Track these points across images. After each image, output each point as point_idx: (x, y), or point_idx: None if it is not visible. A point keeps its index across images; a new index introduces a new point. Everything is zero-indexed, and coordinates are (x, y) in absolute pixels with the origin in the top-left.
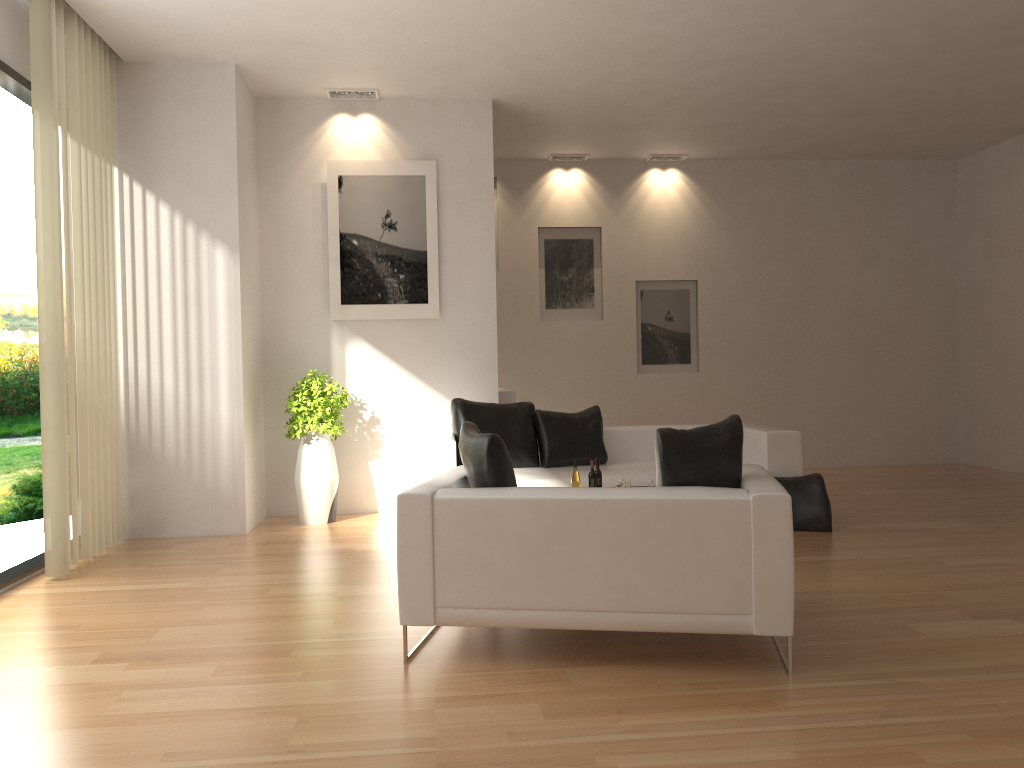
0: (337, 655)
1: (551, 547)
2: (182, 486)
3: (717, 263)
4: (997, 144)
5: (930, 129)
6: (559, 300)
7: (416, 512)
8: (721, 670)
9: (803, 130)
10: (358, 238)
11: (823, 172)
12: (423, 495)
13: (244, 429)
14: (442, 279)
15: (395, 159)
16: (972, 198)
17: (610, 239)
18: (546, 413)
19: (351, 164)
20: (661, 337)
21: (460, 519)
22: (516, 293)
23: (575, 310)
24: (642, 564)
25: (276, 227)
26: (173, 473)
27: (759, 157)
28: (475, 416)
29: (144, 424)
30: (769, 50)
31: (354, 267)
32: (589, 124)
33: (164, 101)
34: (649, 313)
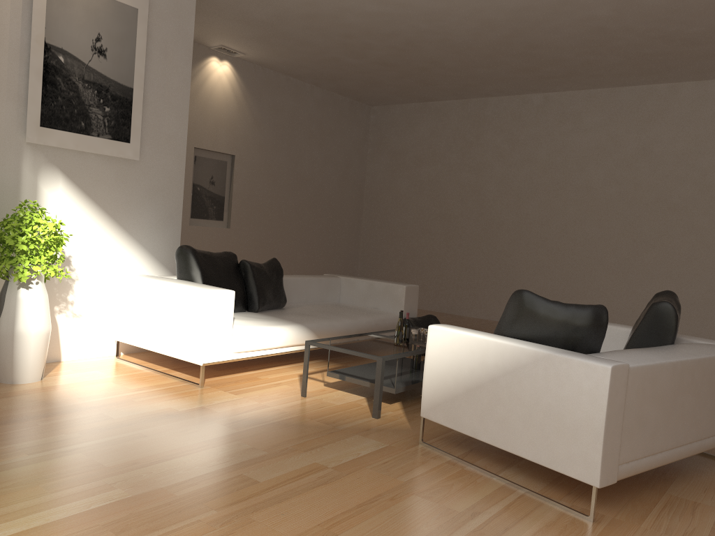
0: (538, 533)
1: (675, 399)
2: None
3: (248, 145)
4: (405, 104)
5: (397, 86)
6: None
7: (619, 381)
8: (711, 470)
9: (341, 63)
10: (65, 55)
11: (311, 93)
12: (625, 365)
13: None
14: (142, 121)
15: None
16: (381, 133)
17: None
18: (252, 263)
19: None
20: (206, 197)
21: (639, 384)
22: None
23: None
24: (705, 404)
25: None
26: None
27: (282, 71)
28: (206, 264)
29: None
30: (431, 9)
31: (58, 87)
32: (227, 7)
33: None
34: (200, 176)
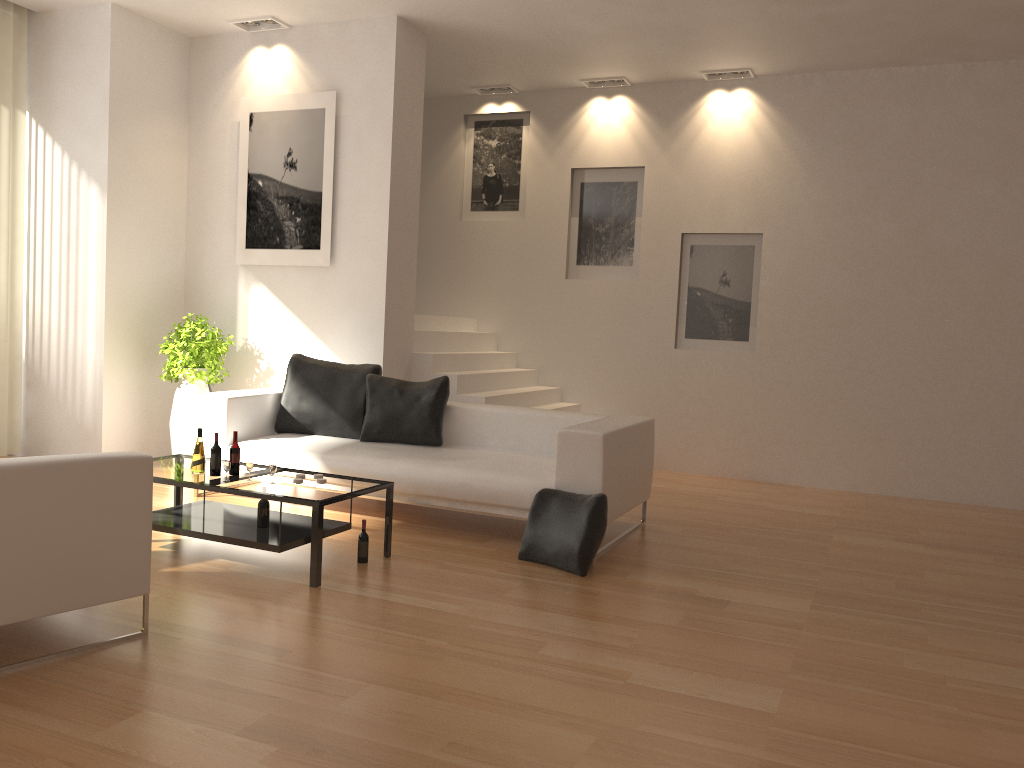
0: None
1: None
2: (60, 414)
3: (792, 211)
4: None
5: None
6: (591, 255)
7: None
8: None
9: (857, 18)
10: (263, 179)
11: (966, 80)
12: None
13: (106, 366)
14: (337, 223)
15: (302, 92)
16: None
17: (654, 181)
18: (377, 379)
19: (261, 100)
20: (711, 305)
21: None
22: (541, 245)
23: (609, 267)
24: None
25: (200, 169)
26: (54, 401)
27: (859, 65)
28: (303, 375)
29: (37, 353)
30: None
31: (258, 209)
32: (556, 37)
33: (61, 46)
34: (698, 274)
